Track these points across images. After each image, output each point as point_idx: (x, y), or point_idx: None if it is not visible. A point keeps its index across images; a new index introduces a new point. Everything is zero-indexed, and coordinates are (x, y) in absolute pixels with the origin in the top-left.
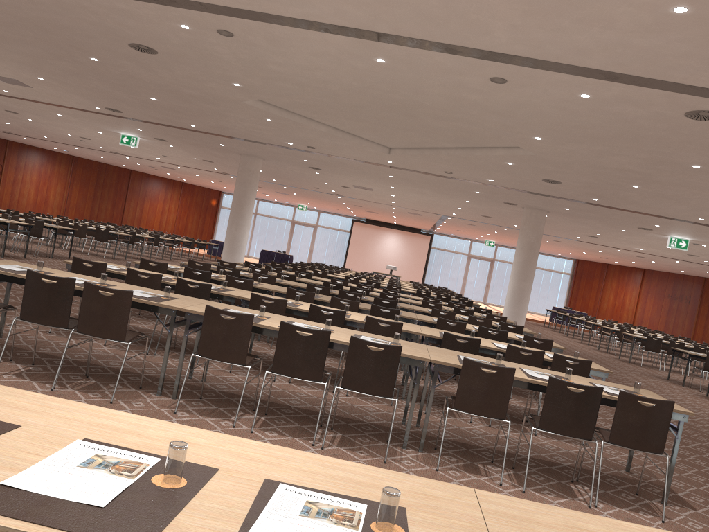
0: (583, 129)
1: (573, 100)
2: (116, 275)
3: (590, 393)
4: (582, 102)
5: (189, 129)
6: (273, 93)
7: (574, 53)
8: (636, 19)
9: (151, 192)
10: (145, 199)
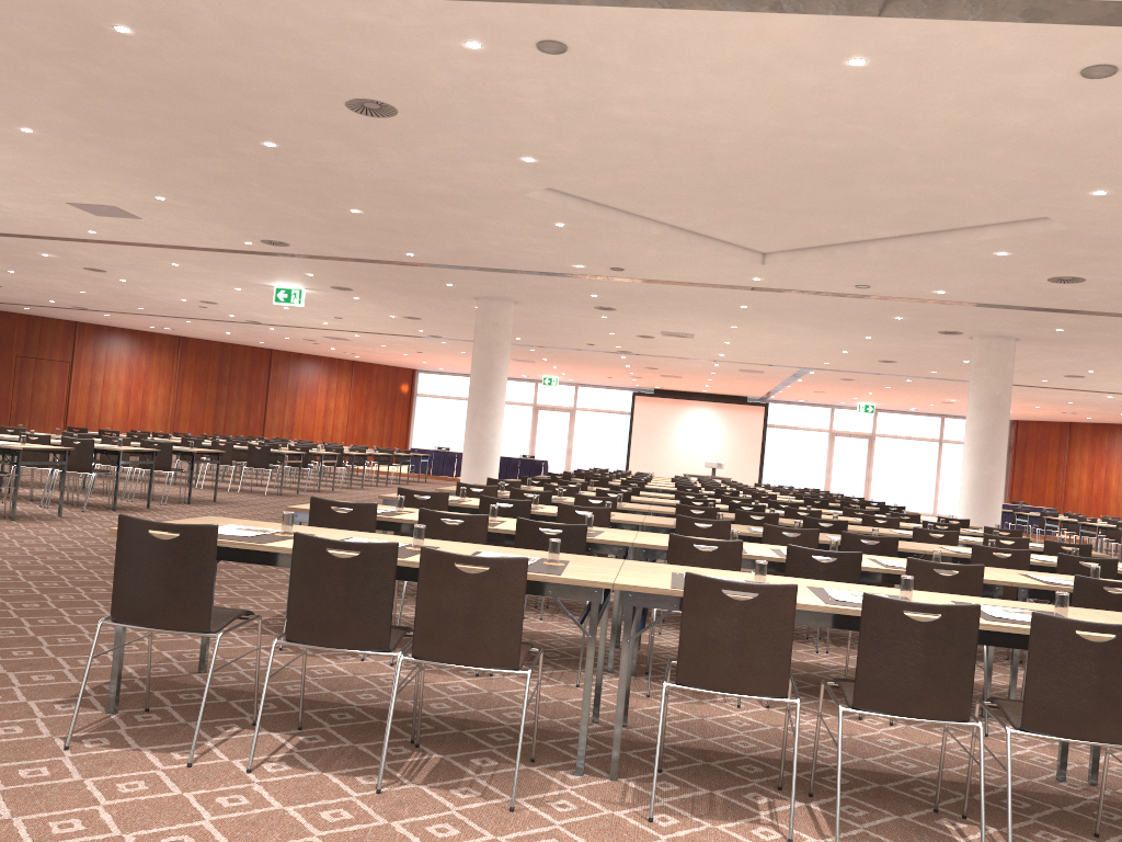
0: None
1: None
2: (389, 524)
3: None
4: None
5: (400, 263)
6: (592, 167)
7: None
8: None
9: (305, 382)
10: (296, 393)
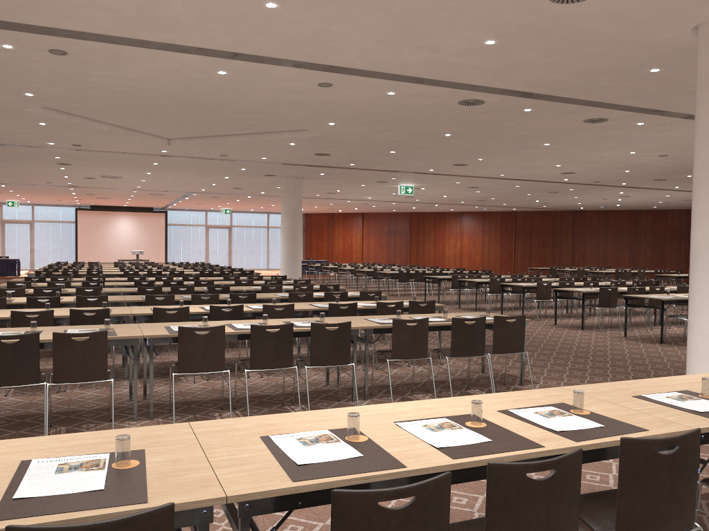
0: (375, 115)
1: (379, 96)
2: None
3: (479, 322)
4: (386, 97)
5: None
6: (71, 100)
7: (400, 67)
8: (458, 47)
9: None
10: None
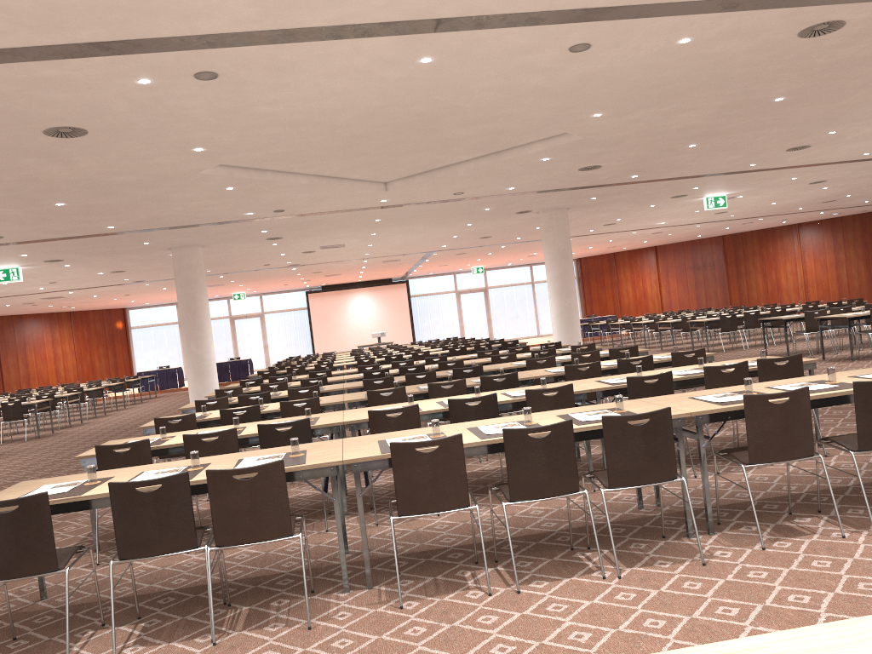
0: (661, 87)
1: (666, 51)
2: (160, 451)
3: None
4: (677, 50)
5: (103, 234)
6: (249, 148)
7: None
8: None
9: (31, 338)
10: (26, 348)
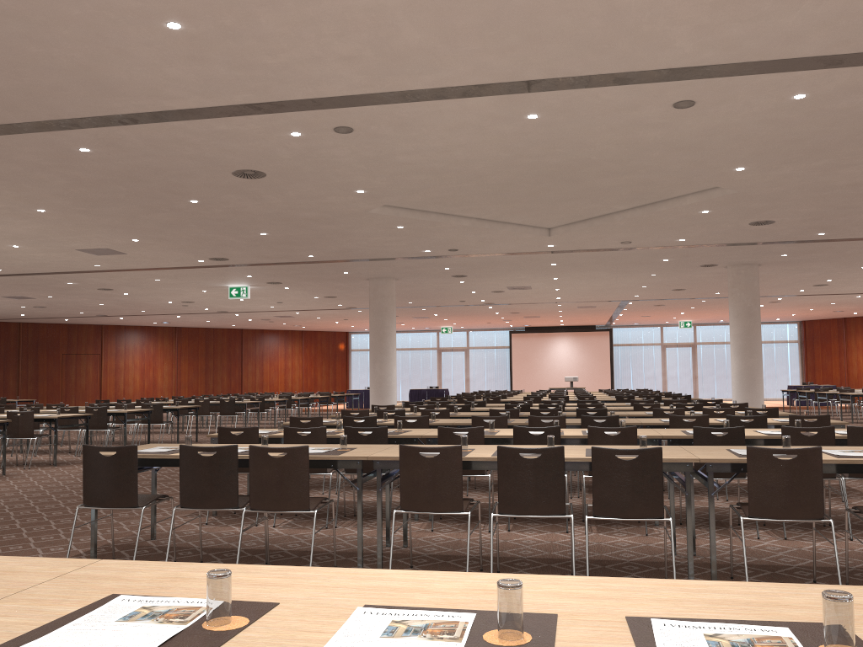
0: (799, 142)
1: (784, 106)
2: (270, 439)
3: None
4: (796, 105)
5: (306, 262)
6: (403, 191)
7: (781, 43)
8: None
9: (268, 350)
10: (263, 359)
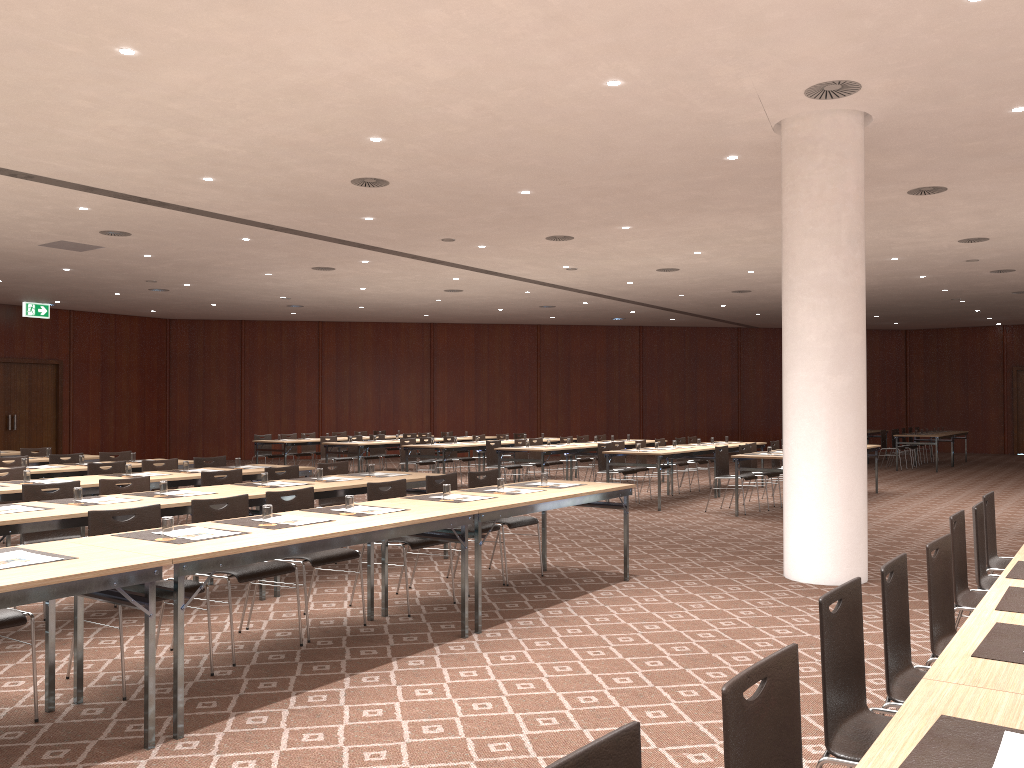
0: None
1: None
2: None
3: None
4: None
5: None
6: None
7: None
8: None
9: None
10: None
